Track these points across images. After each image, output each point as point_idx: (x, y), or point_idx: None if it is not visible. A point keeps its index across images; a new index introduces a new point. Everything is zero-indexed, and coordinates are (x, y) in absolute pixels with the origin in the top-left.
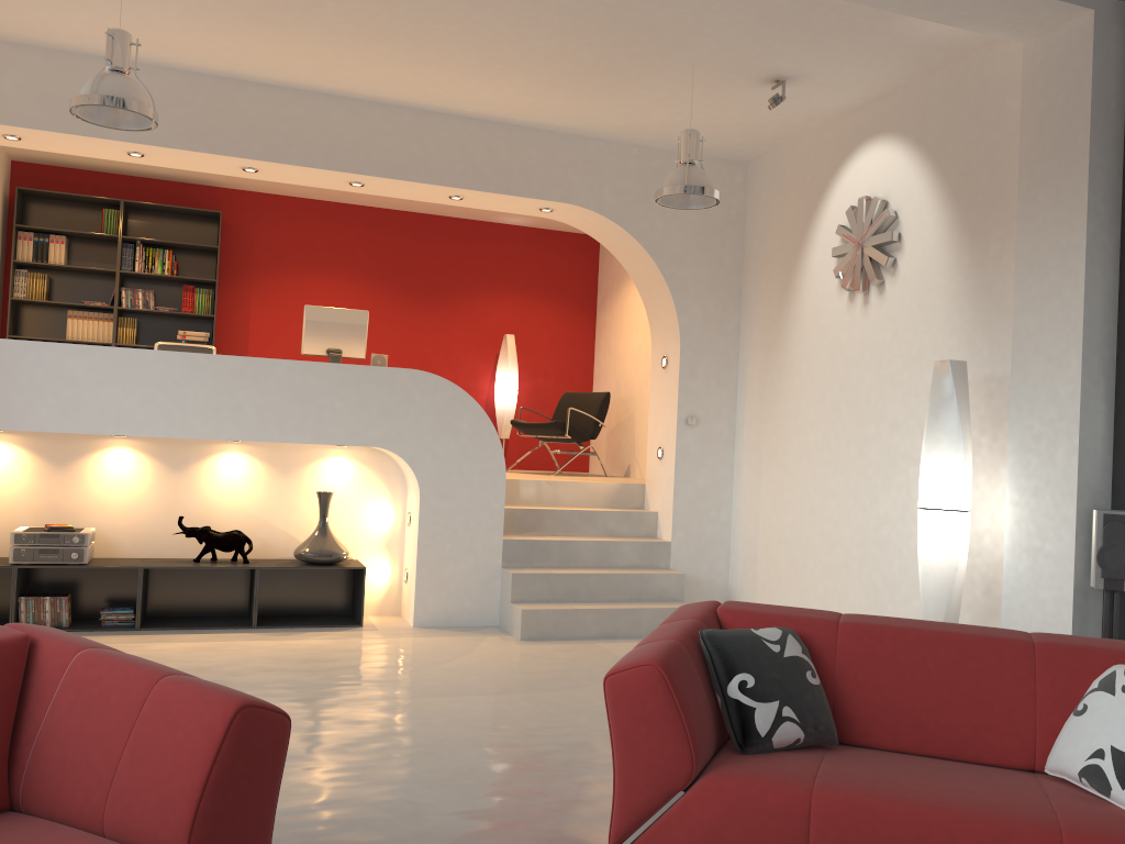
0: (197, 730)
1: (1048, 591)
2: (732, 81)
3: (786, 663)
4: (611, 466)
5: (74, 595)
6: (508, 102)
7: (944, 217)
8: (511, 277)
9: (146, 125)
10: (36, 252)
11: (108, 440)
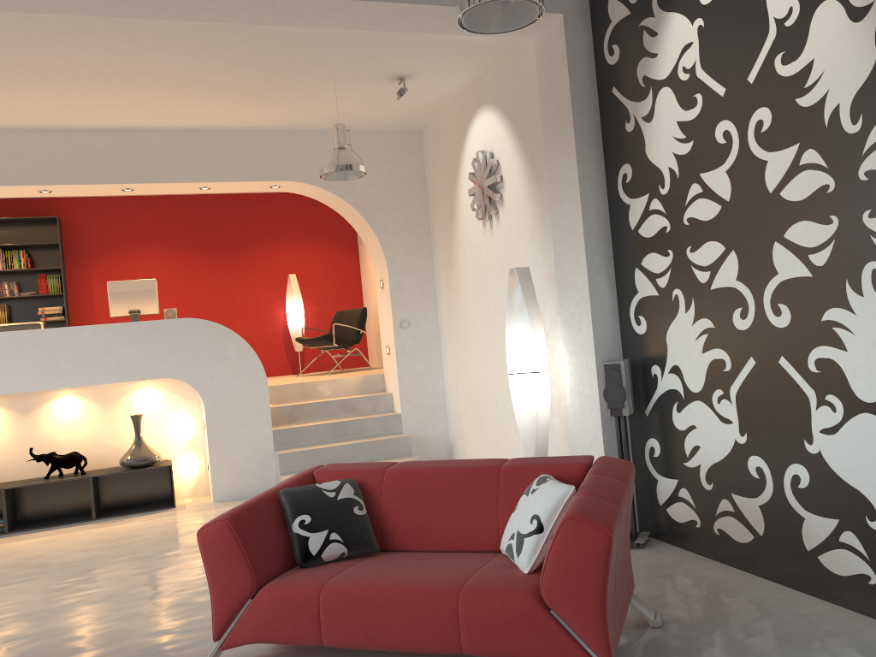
0: None
1: (590, 421)
2: (369, 83)
3: (338, 503)
4: (380, 360)
5: None
6: (222, 117)
7: (521, 162)
8: (289, 231)
9: None
10: None
11: None
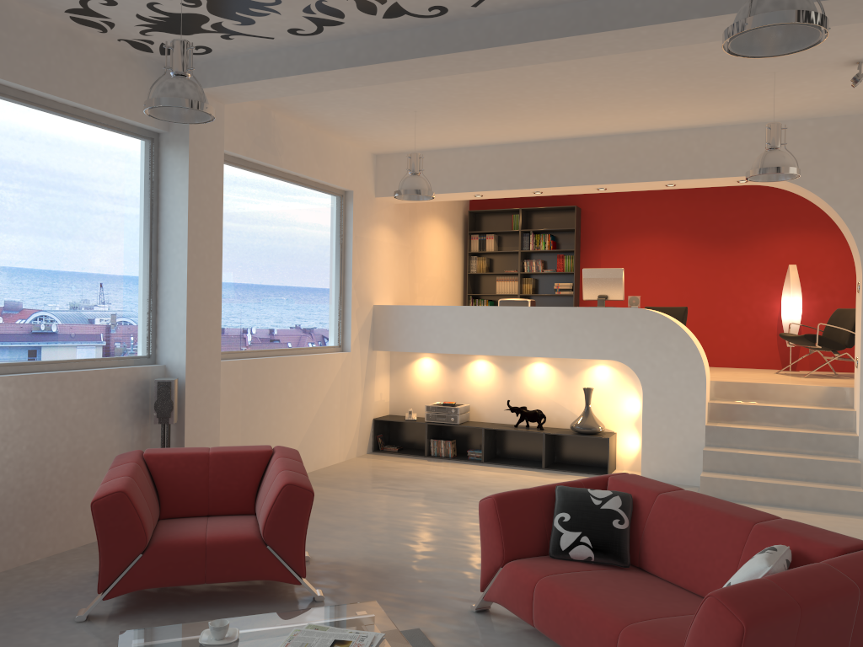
0: (275, 490)
1: None
2: (821, 72)
3: (599, 512)
4: None
5: (461, 440)
6: (681, 118)
7: None
8: (797, 218)
9: (431, 197)
10: (480, 245)
11: (475, 355)
